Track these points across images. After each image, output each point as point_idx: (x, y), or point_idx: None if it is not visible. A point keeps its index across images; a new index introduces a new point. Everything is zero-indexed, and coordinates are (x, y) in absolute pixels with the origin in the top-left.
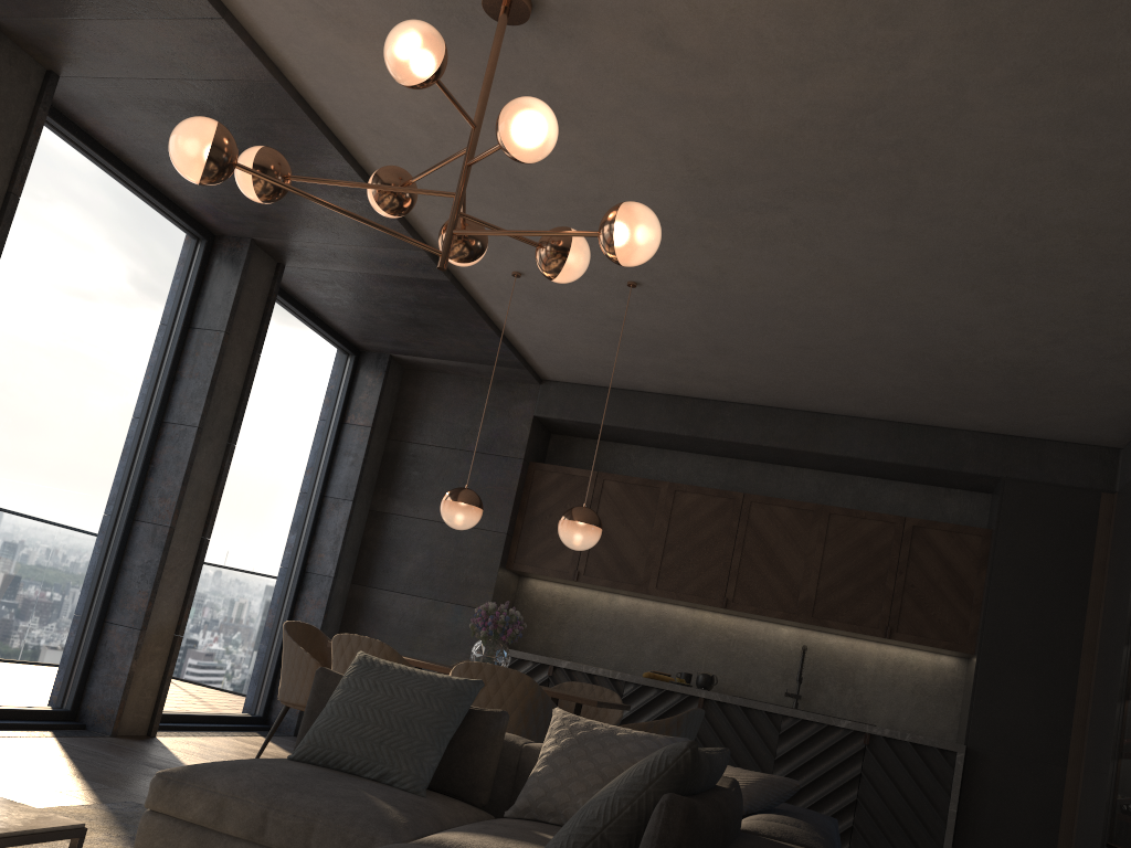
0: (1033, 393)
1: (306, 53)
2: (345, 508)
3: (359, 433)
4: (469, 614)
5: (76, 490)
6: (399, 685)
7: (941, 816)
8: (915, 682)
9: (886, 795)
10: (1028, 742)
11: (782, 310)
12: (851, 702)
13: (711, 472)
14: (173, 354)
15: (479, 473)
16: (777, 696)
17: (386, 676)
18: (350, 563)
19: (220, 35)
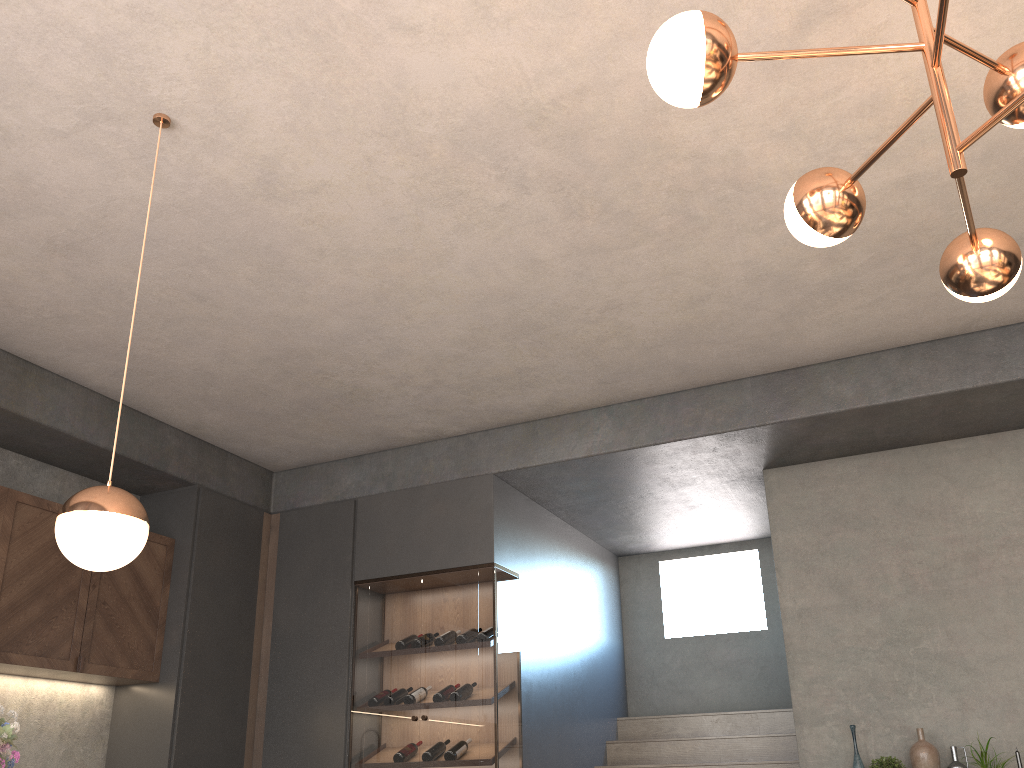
0: (313, 415)
1: None
2: None
3: None
4: None
5: None
6: None
7: None
8: (64, 724)
9: None
10: None
11: (276, 258)
12: None
13: None
14: None
15: None
16: None
17: None
18: None
19: None
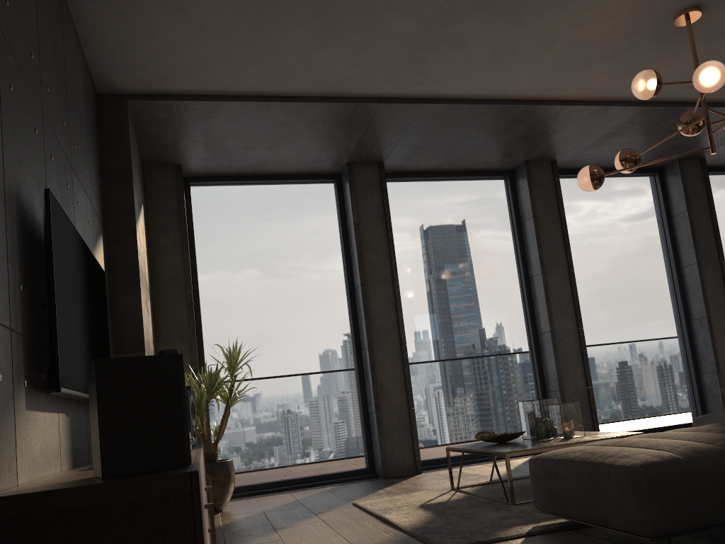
0: None
1: (629, 89)
2: None
3: None
4: None
5: (653, 318)
6: None
7: None
8: None
9: None
10: None
11: None
12: None
13: None
14: (669, 235)
15: None
16: None
17: None
18: None
19: (593, 110)
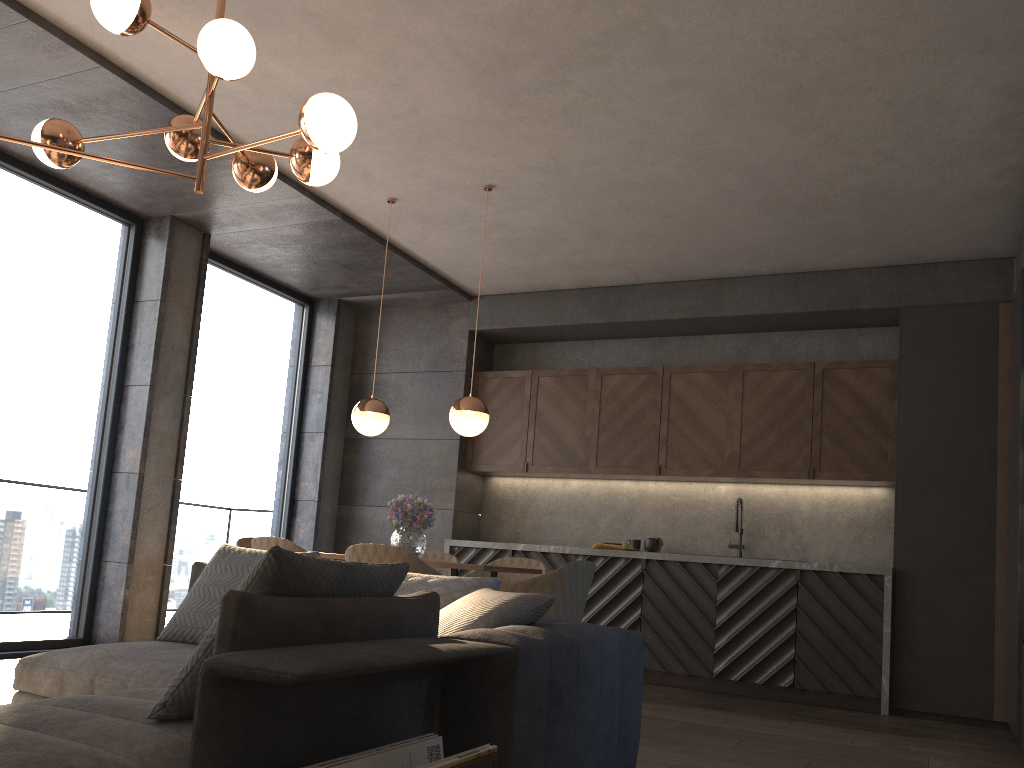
0: (898, 217)
1: (111, 35)
2: (319, 439)
3: (322, 372)
4: (438, 516)
5: (52, 453)
6: (244, 565)
7: (877, 637)
8: (849, 517)
9: (823, 625)
10: (955, 556)
11: (627, 184)
12: (791, 545)
13: (638, 353)
14: (123, 327)
15: (430, 389)
16: (722, 549)
17: (235, 559)
18: (334, 487)
19: (36, 36)
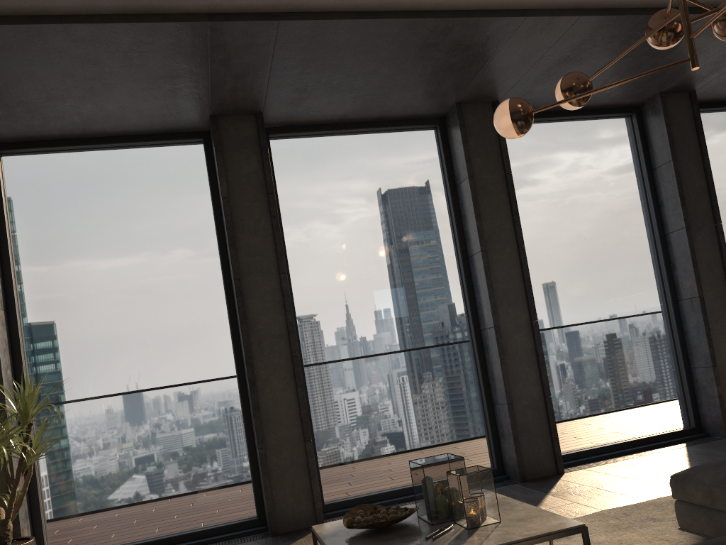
0: None
1: None
2: None
3: None
4: None
5: (631, 300)
6: None
7: None
8: None
9: None
10: None
11: None
12: None
13: None
14: (650, 192)
15: None
16: None
17: None
18: None
19: (533, 24)
